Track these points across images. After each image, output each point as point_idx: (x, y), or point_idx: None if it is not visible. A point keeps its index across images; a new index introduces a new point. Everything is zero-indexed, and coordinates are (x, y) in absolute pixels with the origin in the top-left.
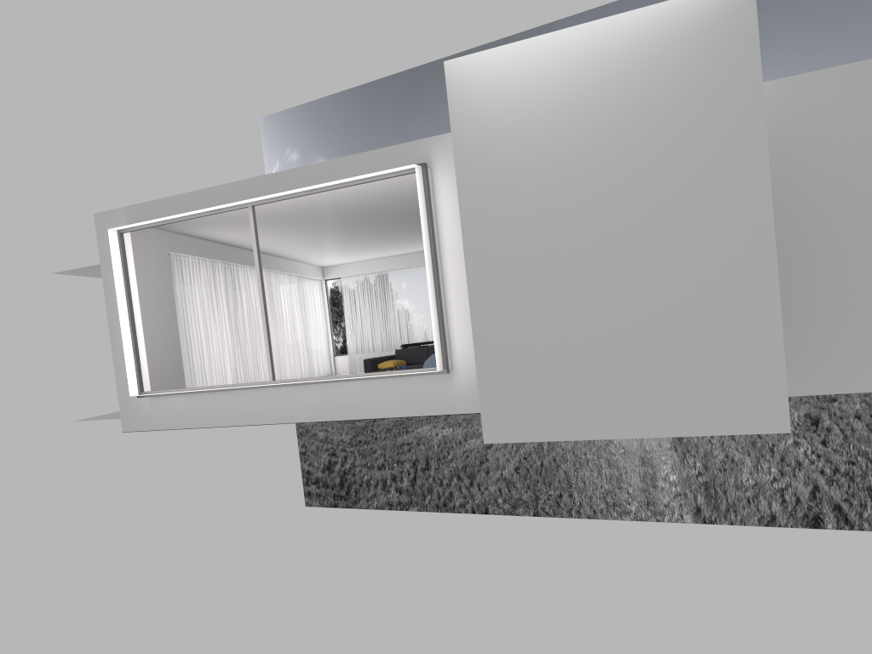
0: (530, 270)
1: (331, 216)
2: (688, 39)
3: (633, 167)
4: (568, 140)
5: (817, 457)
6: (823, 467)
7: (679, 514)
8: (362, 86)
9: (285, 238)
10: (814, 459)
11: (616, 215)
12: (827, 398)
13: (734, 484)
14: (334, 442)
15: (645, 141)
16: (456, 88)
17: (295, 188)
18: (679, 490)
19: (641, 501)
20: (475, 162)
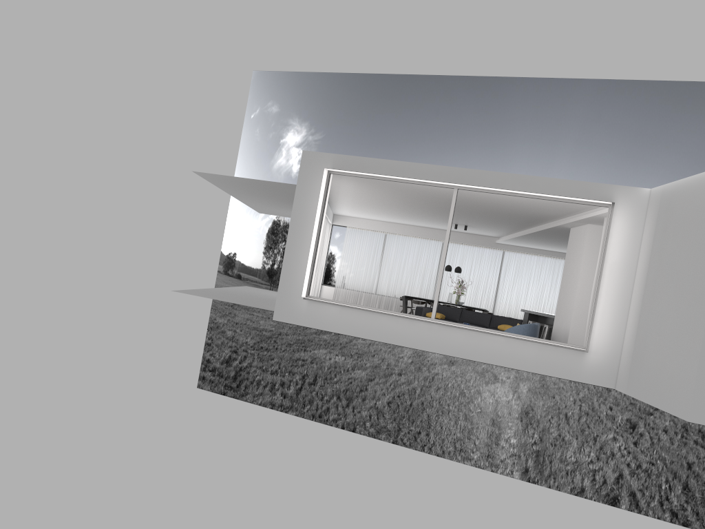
0: None
1: (433, 196)
2: None
3: None
4: None
5: (628, 453)
6: (630, 461)
7: (510, 470)
8: (348, 74)
9: (368, 195)
10: (625, 454)
11: None
12: (646, 411)
13: (559, 458)
14: (238, 342)
15: None
16: None
17: (493, 186)
18: (515, 451)
19: (483, 452)
20: None
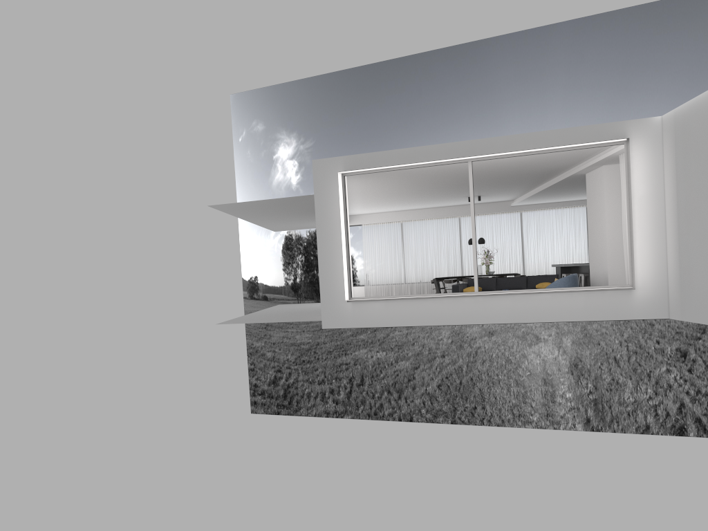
0: None
1: (444, 174)
2: None
3: None
4: None
5: (684, 381)
6: (688, 389)
7: (572, 424)
8: (323, 75)
9: (379, 189)
10: (682, 383)
11: None
12: (693, 337)
13: (618, 401)
14: (280, 361)
15: None
16: None
17: (505, 150)
18: (573, 404)
19: (542, 413)
20: None
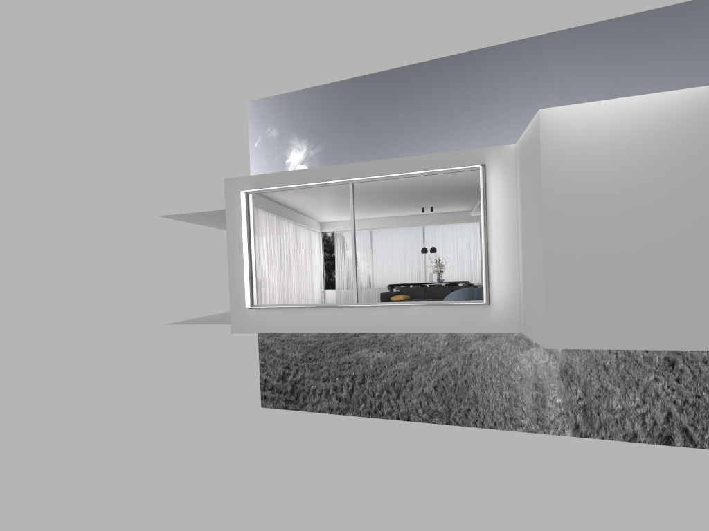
0: (588, 242)
1: (369, 189)
2: (704, 112)
3: (662, 184)
4: (620, 165)
5: (672, 391)
6: (675, 398)
7: (561, 429)
8: (333, 83)
9: (322, 201)
10: (669, 392)
11: (649, 213)
12: None
13: (606, 408)
14: (288, 358)
15: (671, 170)
16: (546, 126)
17: (383, 173)
18: (562, 410)
19: (532, 417)
20: (555, 172)
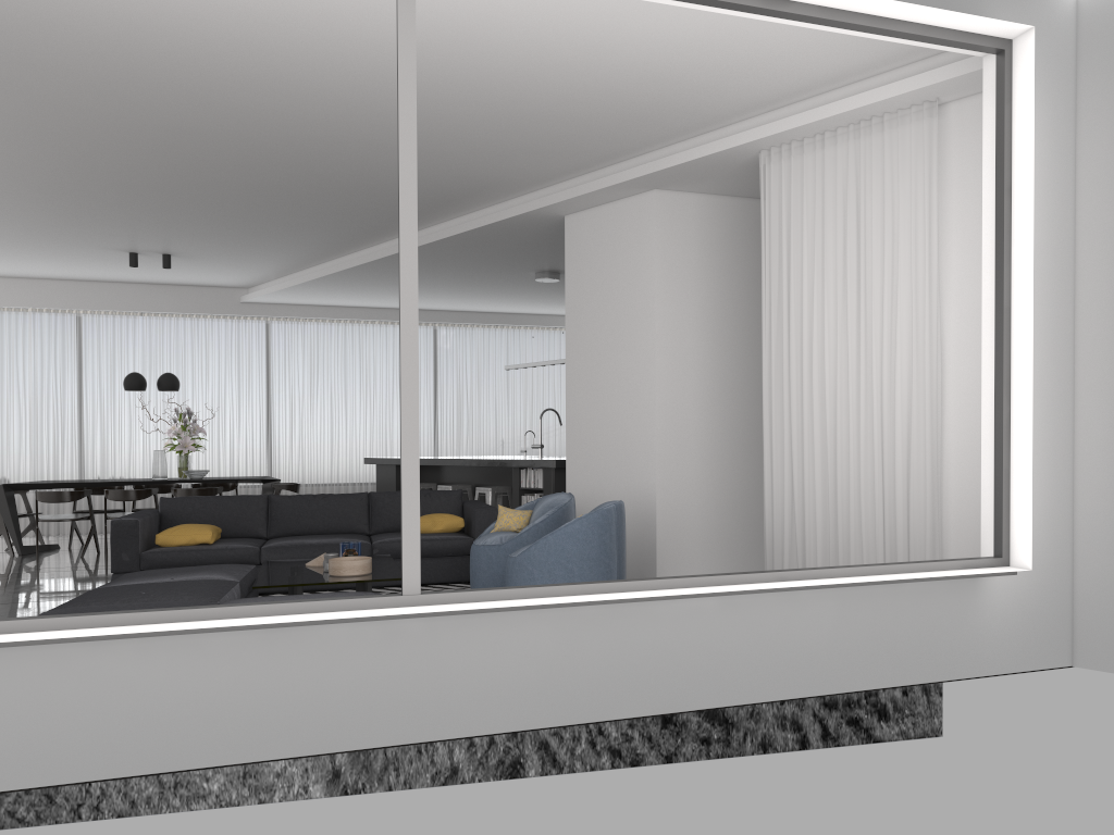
0: None
1: (108, 115)
2: None
3: None
4: None
5: None
6: None
7: (301, 786)
8: None
9: None
10: None
11: None
12: None
13: None
14: None
15: None
16: None
17: None
18: None
19: (233, 772)
20: None
